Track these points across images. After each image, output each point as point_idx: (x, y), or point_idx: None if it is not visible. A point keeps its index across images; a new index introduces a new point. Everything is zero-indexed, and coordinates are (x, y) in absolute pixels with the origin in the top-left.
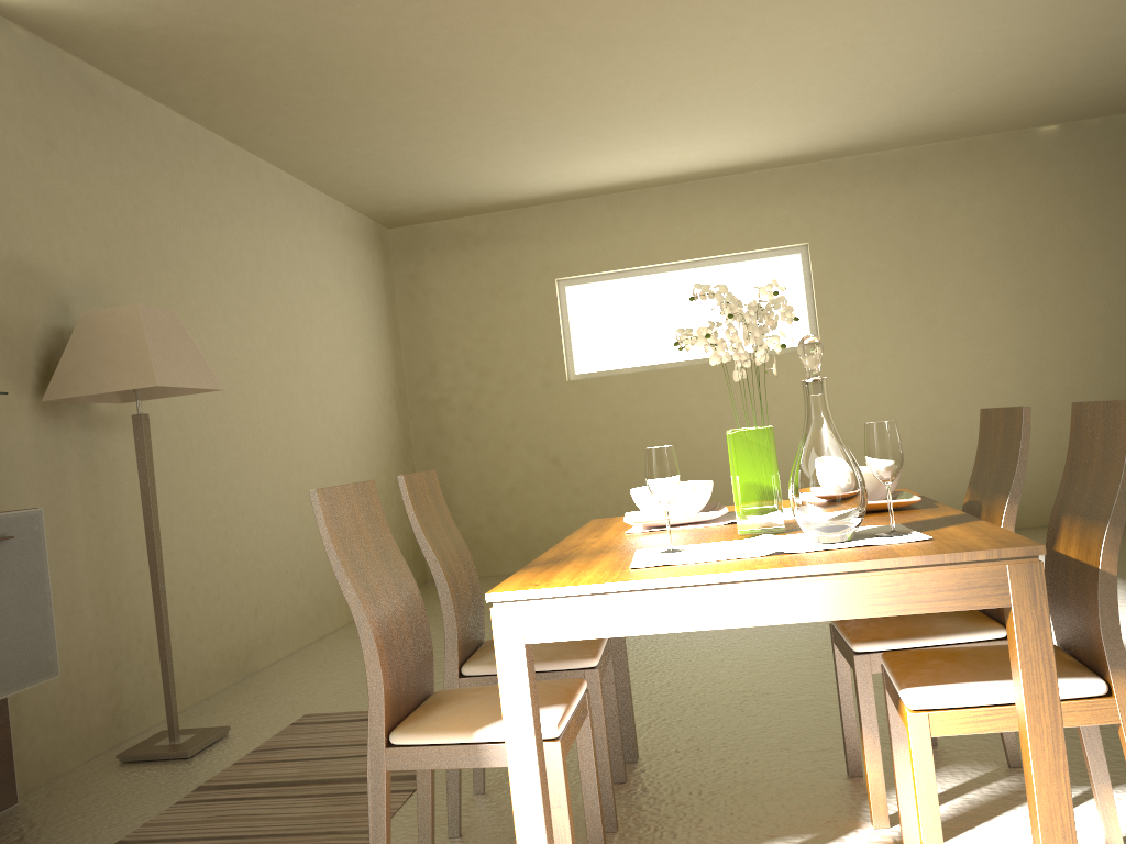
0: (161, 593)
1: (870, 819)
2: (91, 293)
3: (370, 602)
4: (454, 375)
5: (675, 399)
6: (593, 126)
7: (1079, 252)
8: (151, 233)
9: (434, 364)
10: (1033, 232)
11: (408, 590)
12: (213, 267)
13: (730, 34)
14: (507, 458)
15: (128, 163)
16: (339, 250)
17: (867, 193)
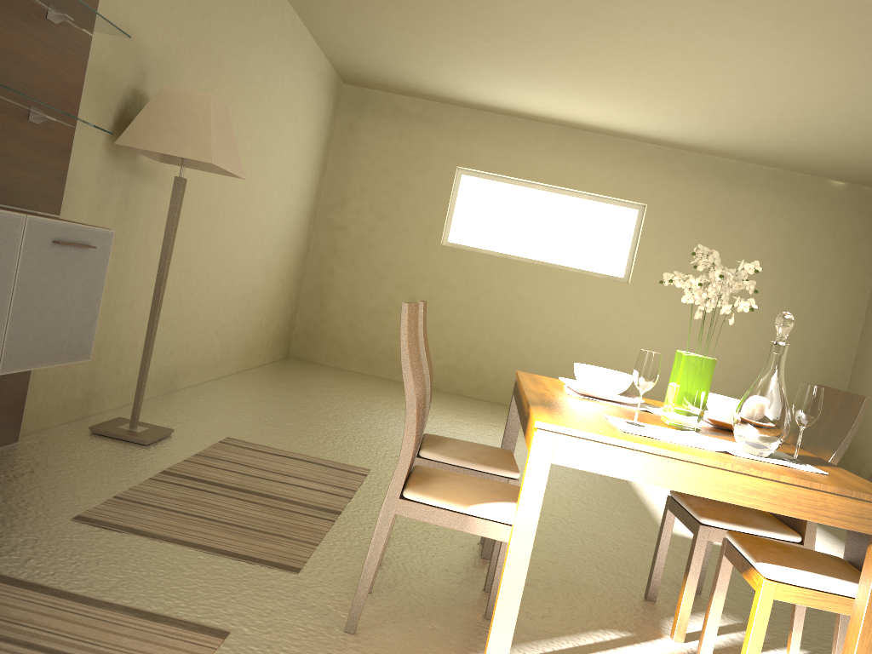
0: (156, 317)
1: (668, 633)
2: (162, 69)
3: (416, 394)
4: (358, 211)
5: (515, 284)
6: (541, 69)
7: (826, 276)
8: (209, 35)
9: (346, 198)
10: (801, 252)
11: (424, 390)
12: (237, 75)
13: (680, 44)
14: (378, 286)
15: None
16: (311, 89)
17: (699, 184)
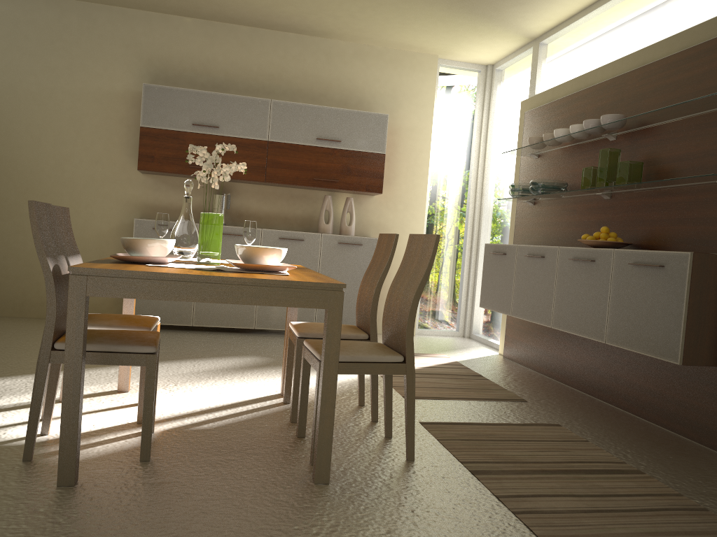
0: None
1: (153, 434)
2: None
3: (364, 278)
4: None
5: None
6: None
7: None
8: None
9: None
10: None
11: (373, 284)
12: None
13: None
14: None
15: None
16: None
17: None
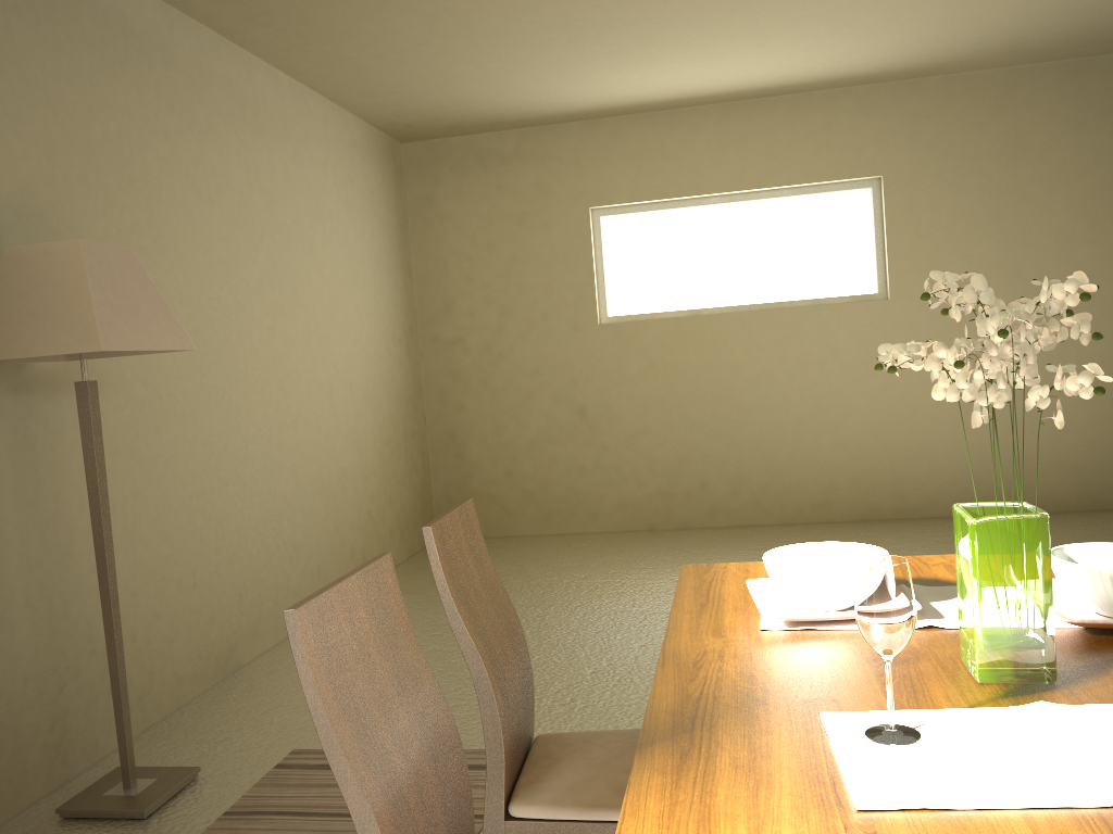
0: (112, 609)
1: None
2: (28, 220)
3: (382, 793)
4: (472, 312)
5: (720, 349)
6: (651, 28)
7: None
8: (110, 143)
9: (450, 299)
10: None
11: (440, 733)
12: (192, 187)
13: None
14: (528, 408)
15: (79, 52)
16: (345, 167)
17: (954, 120)
